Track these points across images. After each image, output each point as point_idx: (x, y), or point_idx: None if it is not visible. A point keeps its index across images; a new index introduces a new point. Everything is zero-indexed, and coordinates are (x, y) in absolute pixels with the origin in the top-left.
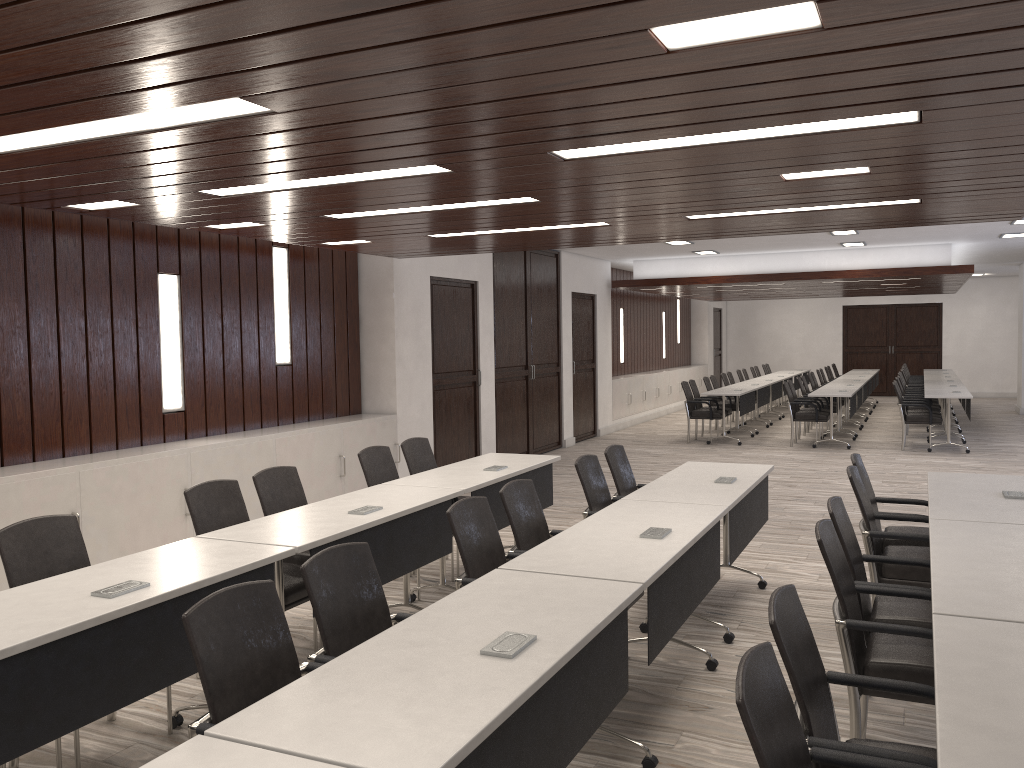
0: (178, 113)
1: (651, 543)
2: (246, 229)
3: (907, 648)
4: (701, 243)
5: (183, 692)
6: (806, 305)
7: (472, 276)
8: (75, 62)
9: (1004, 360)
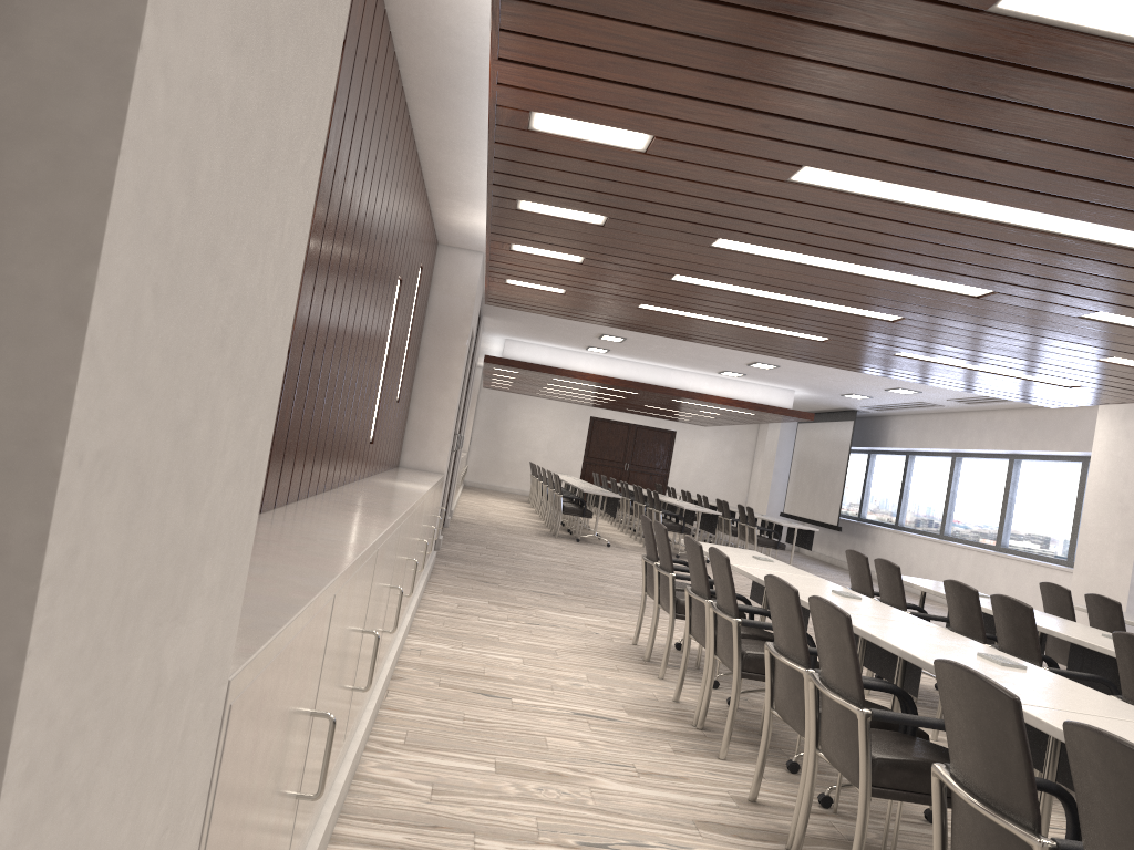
0: (1082, 227)
1: None
2: (538, 258)
3: None
4: (625, 343)
5: (744, 773)
6: (557, 409)
7: (474, 332)
8: None
9: (717, 493)
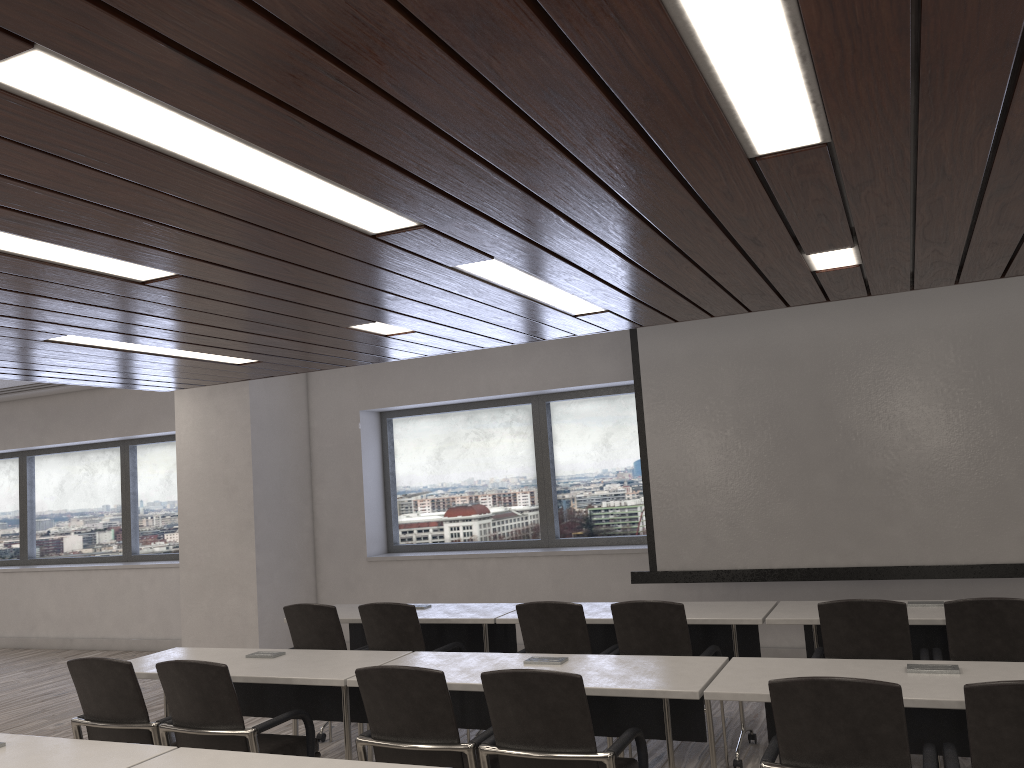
0: (784, 106)
1: (586, 661)
2: None
3: None
4: None
5: None
6: None
7: None
8: None
9: None
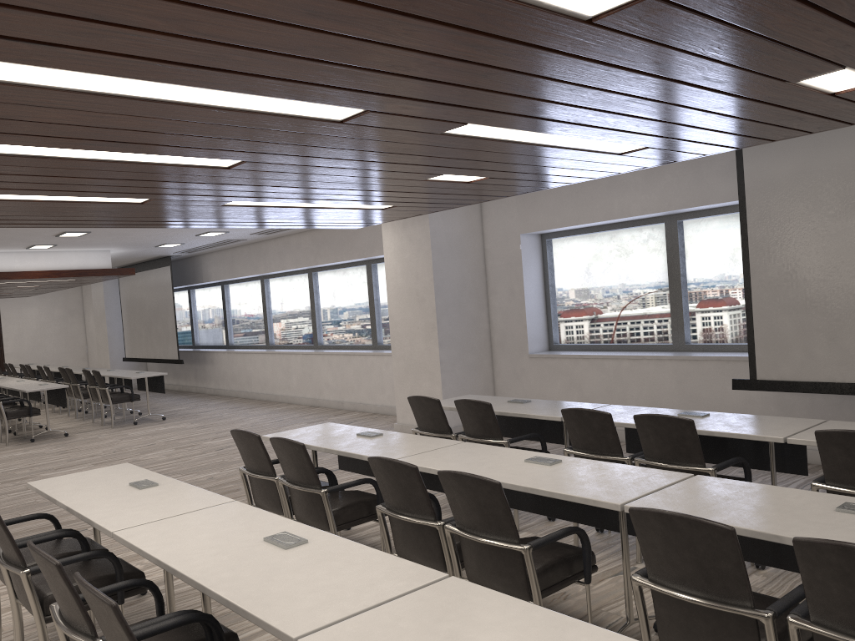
0: None
1: (573, 464)
2: None
3: None
4: None
5: None
6: None
7: None
8: None
9: (58, 352)
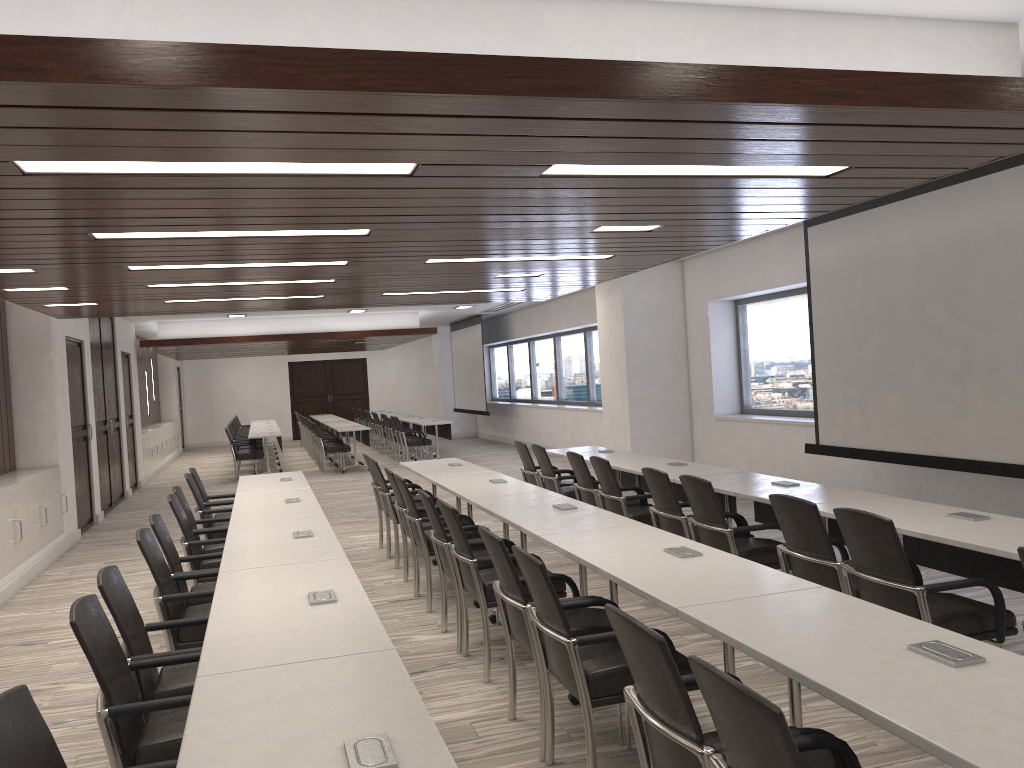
0: (311, 231)
1: (508, 483)
2: (34, 292)
3: (638, 510)
4: None
5: None
6: (257, 362)
7: (81, 336)
8: (359, 213)
9: (413, 401)
